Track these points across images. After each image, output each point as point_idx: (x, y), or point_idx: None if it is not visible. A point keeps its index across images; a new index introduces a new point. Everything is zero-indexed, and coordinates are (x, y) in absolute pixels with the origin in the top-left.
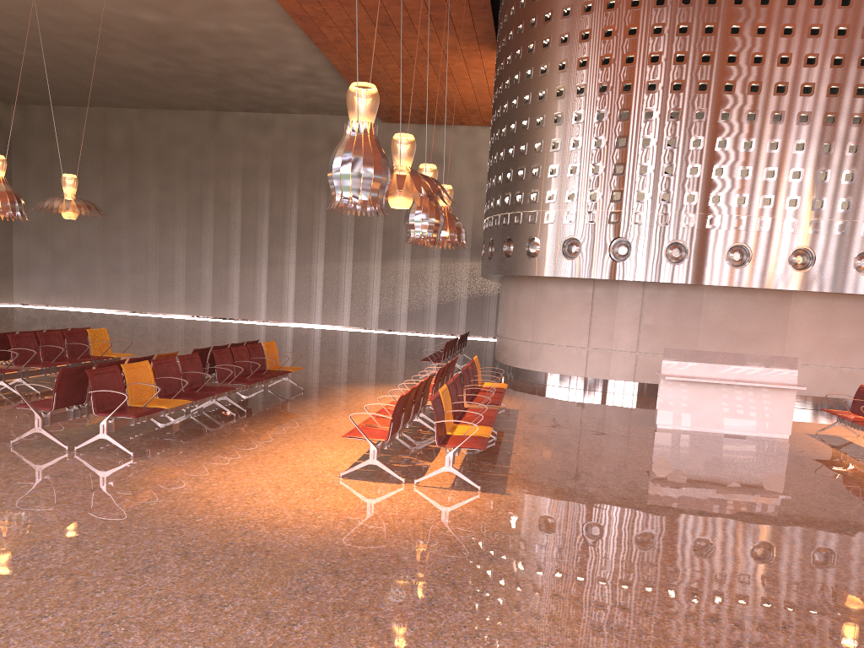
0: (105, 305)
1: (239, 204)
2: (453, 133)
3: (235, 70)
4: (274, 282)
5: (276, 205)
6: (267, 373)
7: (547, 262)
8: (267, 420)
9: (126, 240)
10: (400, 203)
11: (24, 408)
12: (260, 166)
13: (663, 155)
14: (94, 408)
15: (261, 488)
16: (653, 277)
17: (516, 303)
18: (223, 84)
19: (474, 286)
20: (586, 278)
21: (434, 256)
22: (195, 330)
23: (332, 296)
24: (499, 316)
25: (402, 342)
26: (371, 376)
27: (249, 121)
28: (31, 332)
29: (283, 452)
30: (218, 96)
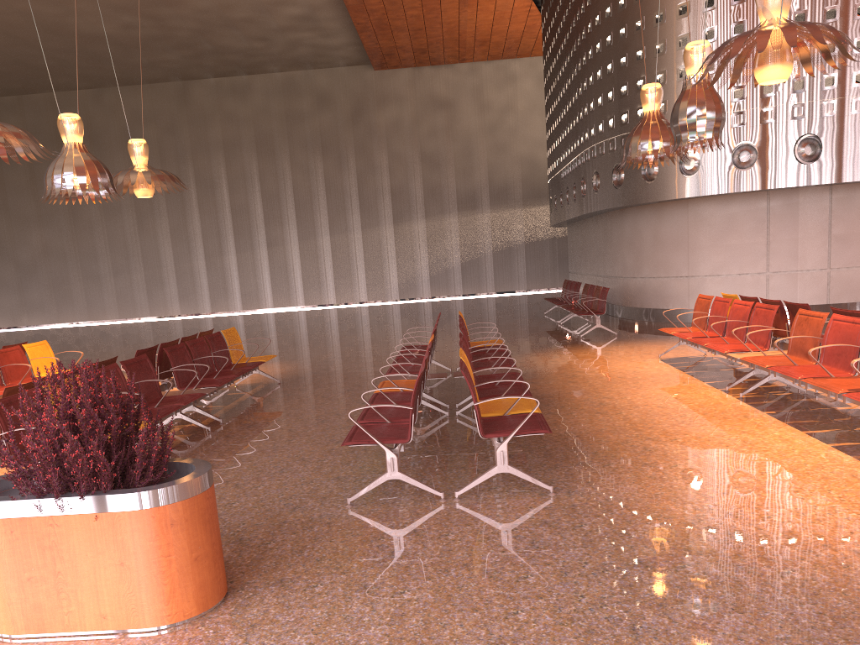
0: (88, 316)
1: (224, 183)
2: (454, 73)
3: (220, 22)
4: (277, 264)
5: (267, 178)
6: (488, 351)
7: (712, 178)
8: (565, 410)
9: (100, 240)
10: (782, 73)
11: (241, 445)
12: (242, 137)
13: (853, 28)
14: (480, 428)
15: (854, 513)
16: (852, 176)
17: (657, 234)
18: (200, 44)
19: (498, 238)
20: (759, 191)
21: (451, 212)
22: (222, 327)
23: (344, 271)
24: (622, 255)
25: (454, 307)
26: (525, 342)
27: (222, 87)
28: (181, 342)
29: (710, 449)
30: (191, 60)
